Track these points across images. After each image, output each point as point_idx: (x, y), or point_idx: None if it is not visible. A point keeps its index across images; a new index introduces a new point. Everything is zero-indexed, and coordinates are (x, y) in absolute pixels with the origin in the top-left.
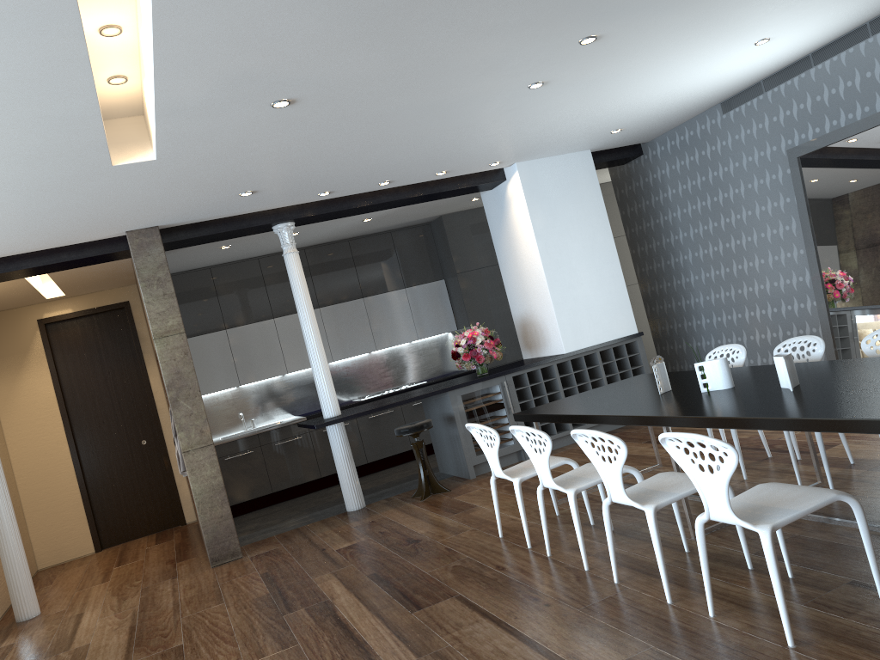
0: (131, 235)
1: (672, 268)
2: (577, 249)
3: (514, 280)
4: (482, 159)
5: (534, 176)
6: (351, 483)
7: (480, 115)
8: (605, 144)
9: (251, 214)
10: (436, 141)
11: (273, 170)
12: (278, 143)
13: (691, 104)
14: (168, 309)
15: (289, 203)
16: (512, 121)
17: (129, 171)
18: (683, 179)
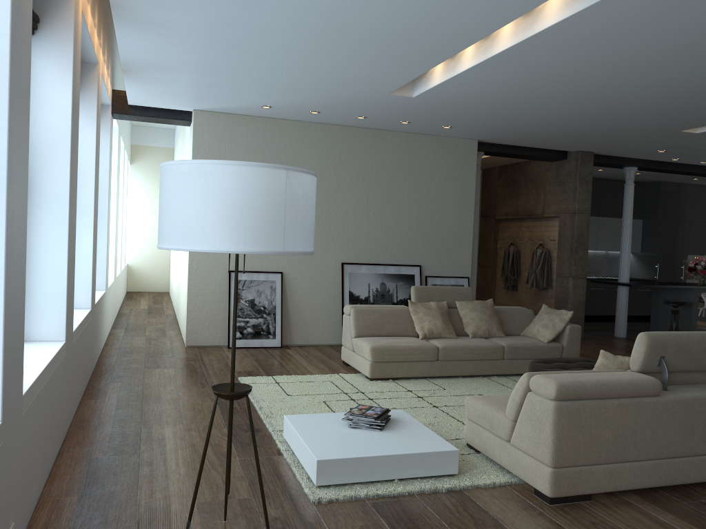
0: (581, 153)
1: None
2: None
3: None
4: None
5: None
6: (624, 322)
7: None
8: None
9: (624, 157)
10: None
11: (701, 147)
12: None
13: None
14: (586, 199)
15: (652, 158)
16: None
17: (674, 134)
18: None
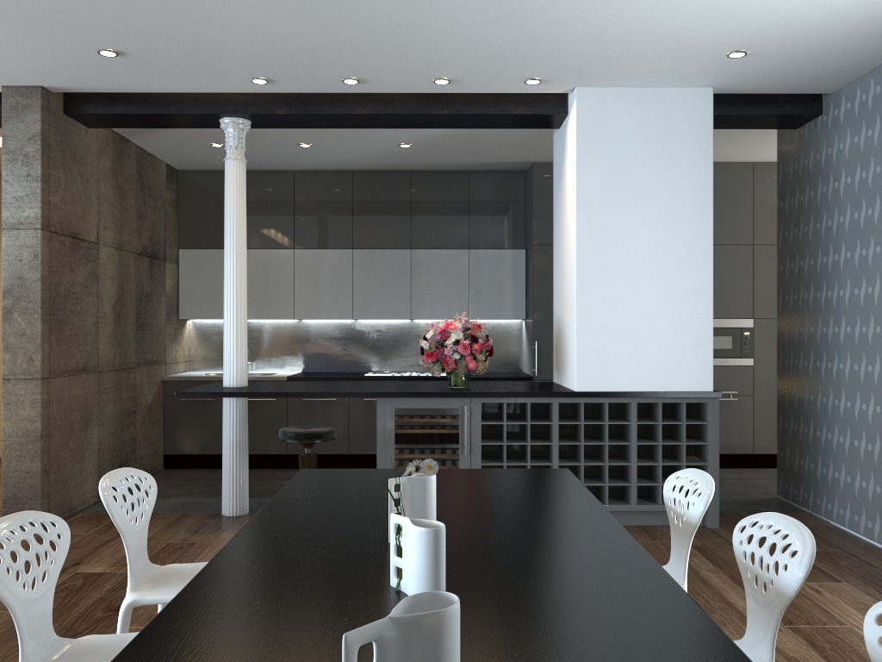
0: (7, 92)
1: (821, 305)
2: (642, 239)
3: (558, 266)
4: (497, 66)
5: (602, 113)
6: (232, 479)
7: None
8: (738, 82)
9: (184, 96)
10: (349, 5)
11: (91, 12)
12: None
13: (875, 16)
14: (28, 196)
15: (218, 87)
16: None
17: None
18: (865, 161)
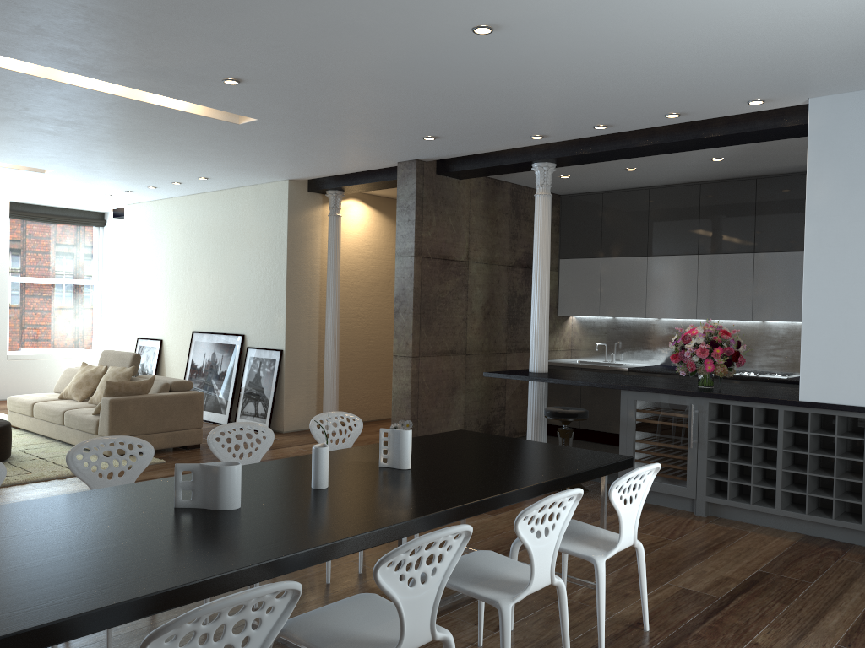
0: (399, 166)
1: None
2: None
3: None
4: (704, 99)
5: (837, 121)
6: None
7: (508, 63)
8: None
9: (504, 152)
10: (532, 89)
11: (396, 122)
12: (329, 104)
13: None
14: (408, 234)
15: (516, 144)
16: (594, 62)
17: (262, 127)
18: None
